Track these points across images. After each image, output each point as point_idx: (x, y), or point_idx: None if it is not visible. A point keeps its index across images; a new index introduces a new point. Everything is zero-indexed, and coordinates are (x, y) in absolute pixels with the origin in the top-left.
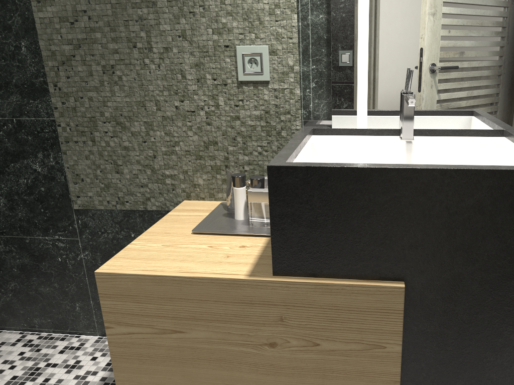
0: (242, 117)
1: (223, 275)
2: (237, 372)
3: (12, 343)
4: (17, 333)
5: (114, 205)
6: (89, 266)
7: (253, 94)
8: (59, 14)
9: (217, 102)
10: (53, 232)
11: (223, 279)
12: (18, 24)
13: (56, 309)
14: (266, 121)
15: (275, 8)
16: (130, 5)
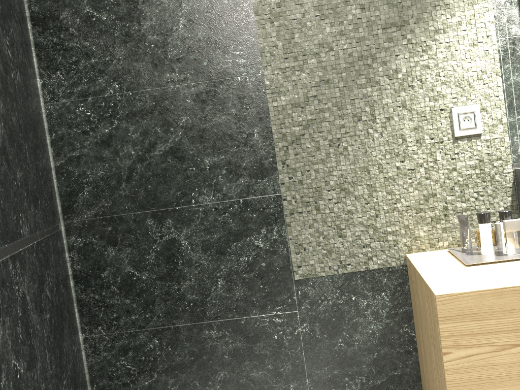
0: (458, 168)
1: None
2: None
3: None
4: None
5: (335, 270)
6: (306, 339)
7: (467, 147)
8: (292, 101)
9: (435, 158)
10: (271, 308)
11: None
12: (252, 114)
13: None
14: (481, 169)
15: (482, 74)
16: (356, 87)
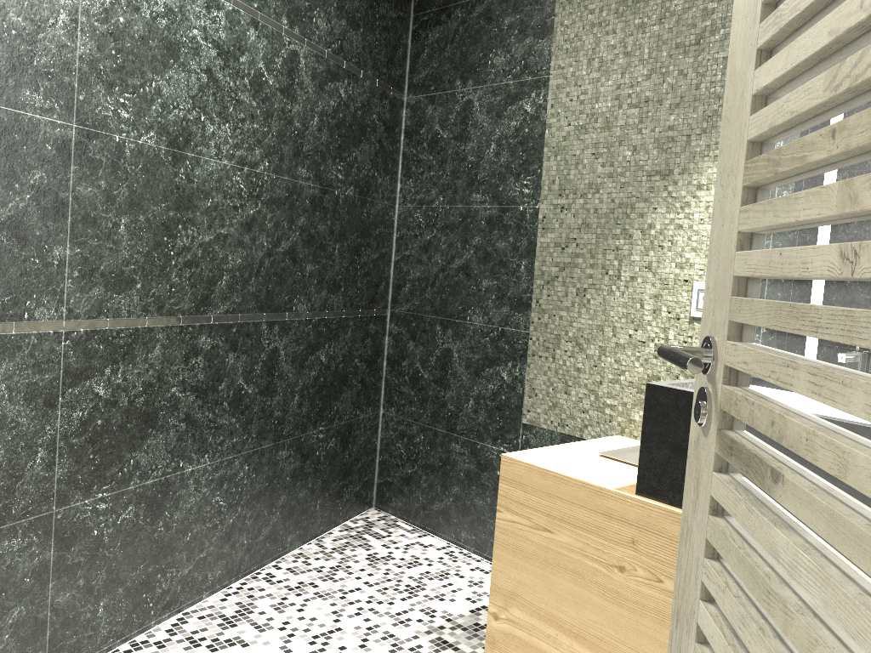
0: None
1: (594, 482)
2: (587, 591)
3: (437, 548)
4: (445, 542)
5: (555, 427)
6: None
7: None
8: (555, 240)
9: (667, 335)
10: (500, 442)
11: (592, 485)
12: (524, 246)
13: (482, 526)
14: None
15: None
16: (611, 236)
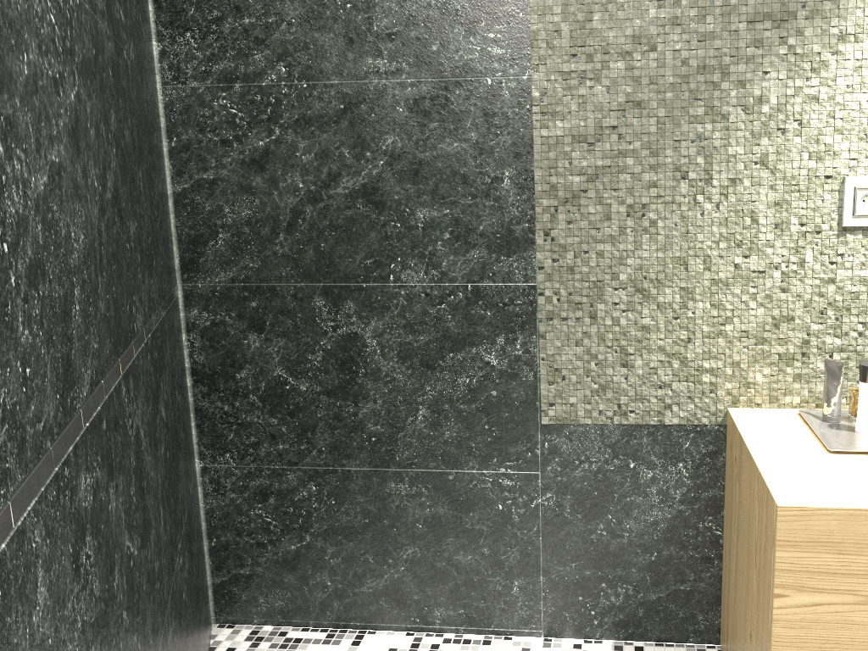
0: (839, 279)
1: None
2: None
3: (408, 650)
4: (403, 634)
5: (609, 418)
6: (548, 517)
7: (860, 246)
8: (574, 132)
9: (802, 258)
10: (498, 462)
11: None
12: (505, 146)
13: (478, 591)
14: None
15: None
16: (687, 119)
